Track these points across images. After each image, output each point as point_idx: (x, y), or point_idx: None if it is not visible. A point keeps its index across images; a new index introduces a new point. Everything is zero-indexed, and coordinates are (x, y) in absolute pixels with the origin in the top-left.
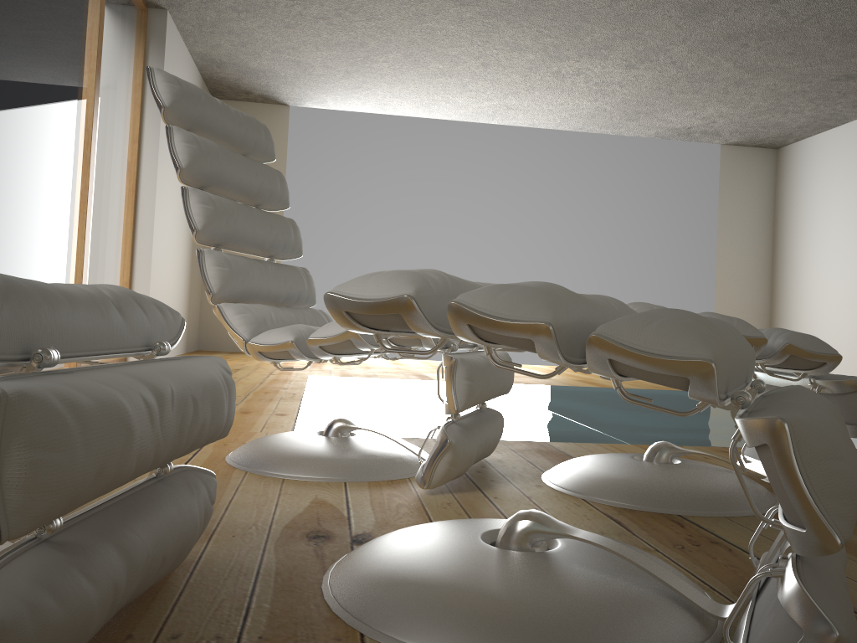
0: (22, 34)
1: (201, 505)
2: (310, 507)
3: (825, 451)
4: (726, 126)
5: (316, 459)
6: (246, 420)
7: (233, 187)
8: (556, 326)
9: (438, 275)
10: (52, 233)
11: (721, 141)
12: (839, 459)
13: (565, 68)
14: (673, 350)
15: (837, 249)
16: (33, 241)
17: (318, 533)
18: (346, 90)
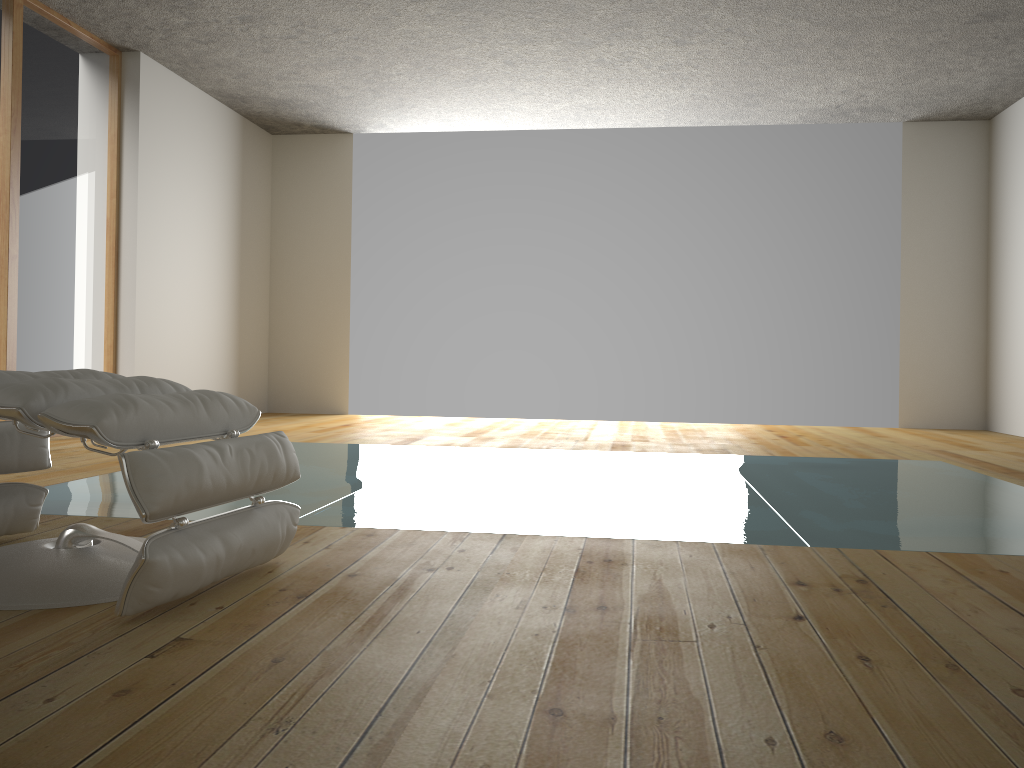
0: None
1: None
2: None
3: None
4: (886, 99)
5: None
6: None
7: None
8: None
9: None
10: None
11: (899, 117)
12: None
13: (604, 54)
14: None
15: None
16: None
17: None
18: (392, 110)
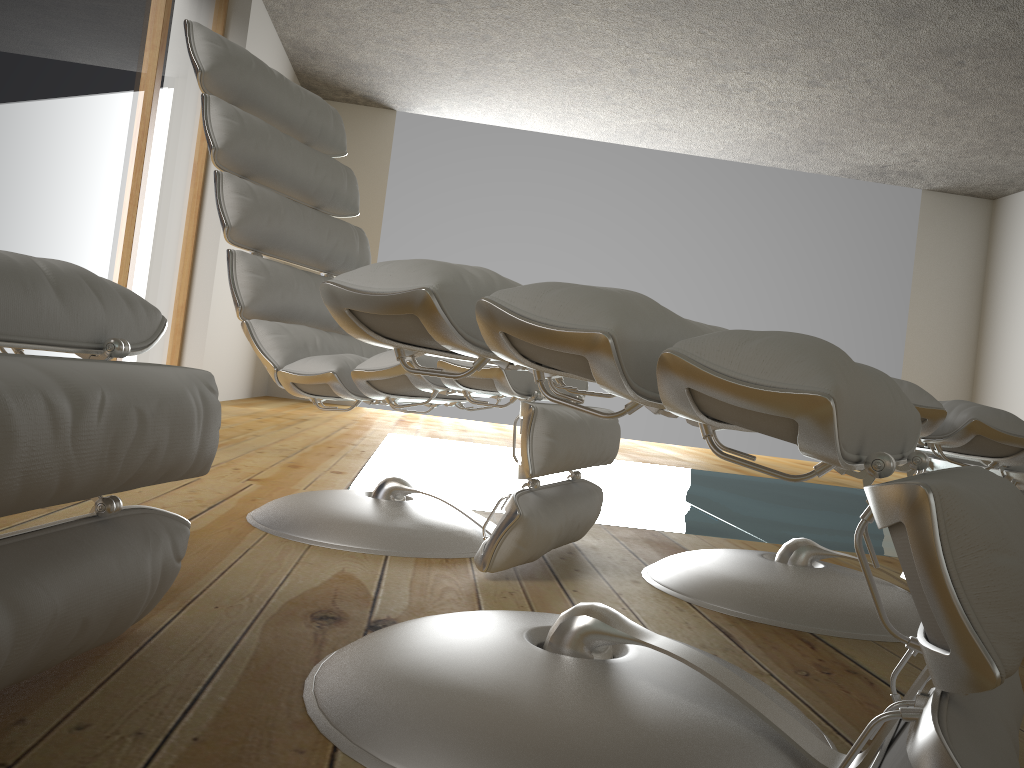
0: None
1: (157, 559)
2: (329, 581)
3: (988, 539)
4: (931, 167)
5: (355, 524)
6: (291, 475)
7: (285, 179)
8: (619, 340)
9: (482, 273)
10: (90, 236)
11: (923, 185)
12: (1008, 552)
13: (732, 81)
14: (777, 379)
15: None
16: (66, 244)
17: (328, 614)
18: (464, 95)
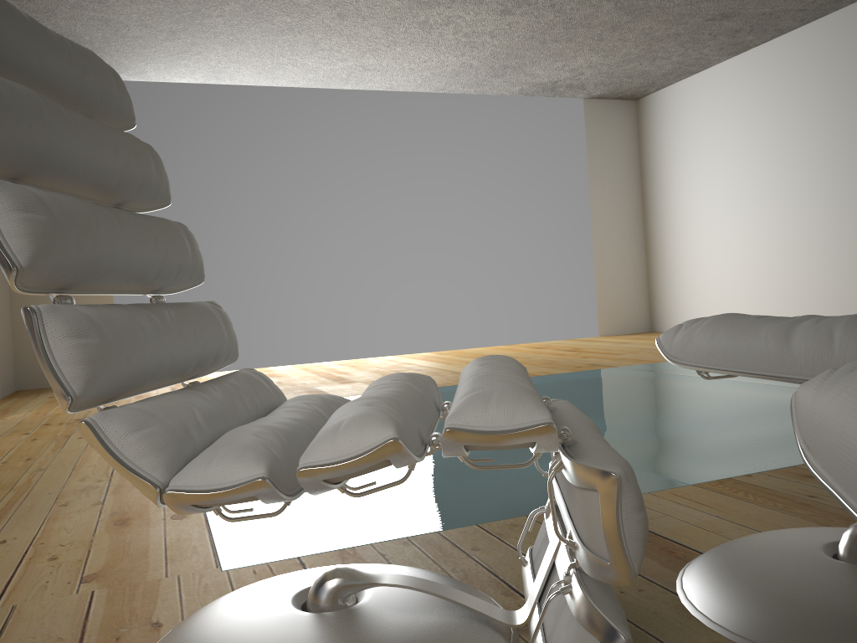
0: None
1: None
2: None
3: None
4: (593, 78)
5: None
6: (131, 545)
7: (77, 174)
8: None
9: None
10: None
11: (585, 94)
12: None
13: (434, 16)
14: None
15: (711, 197)
16: None
17: None
18: (170, 56)
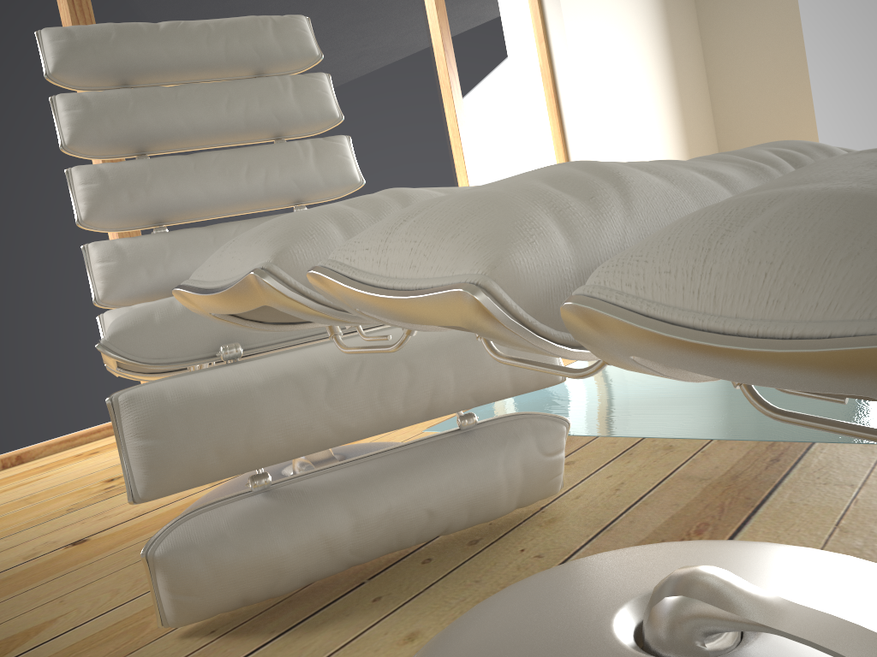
0: (289, 1)
1: None
2: None
3: None
4: None
5: None
6: None
7: (189, 133)
8: None
9: None
10: (407, 184)
11: None
12: None
13: None
14: None
15: None
16: None
17: None
18: None
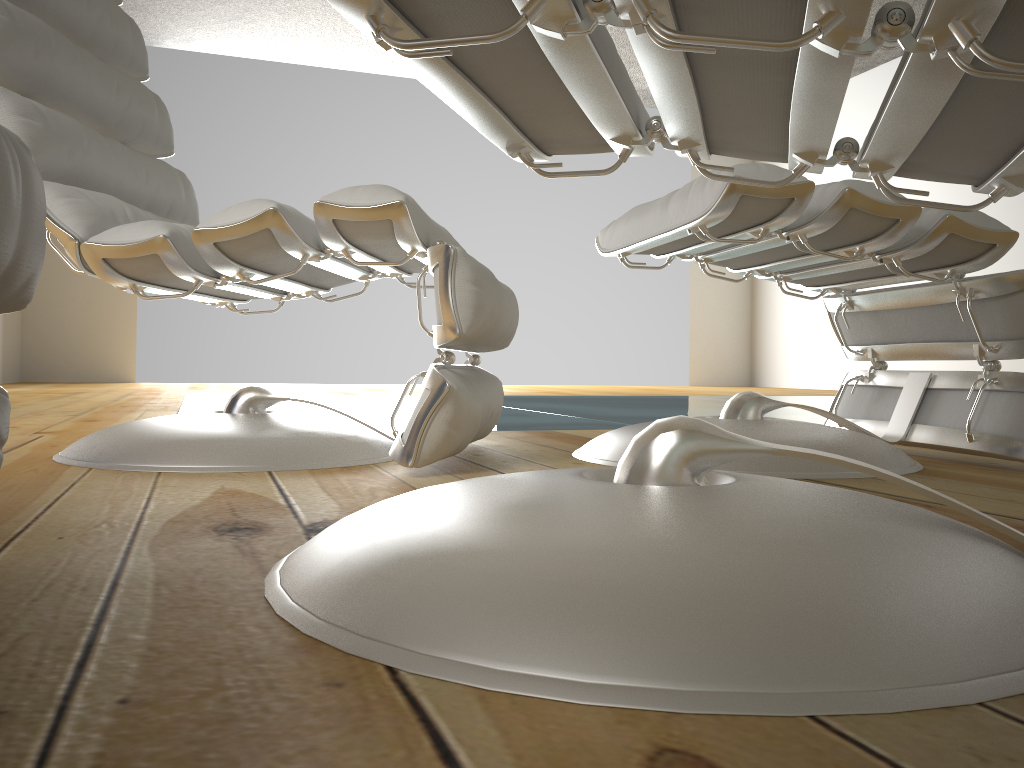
0: None
1: None
2: (213, 498)
3: None
4: None
5: (216, 440)
6: (92, 426)
7: (48, 11)
8: None
9: None
10: None
11: None
12: None
13: None
14: None
15: None
16: None
17: (237, 526)
18: (221, 23)
